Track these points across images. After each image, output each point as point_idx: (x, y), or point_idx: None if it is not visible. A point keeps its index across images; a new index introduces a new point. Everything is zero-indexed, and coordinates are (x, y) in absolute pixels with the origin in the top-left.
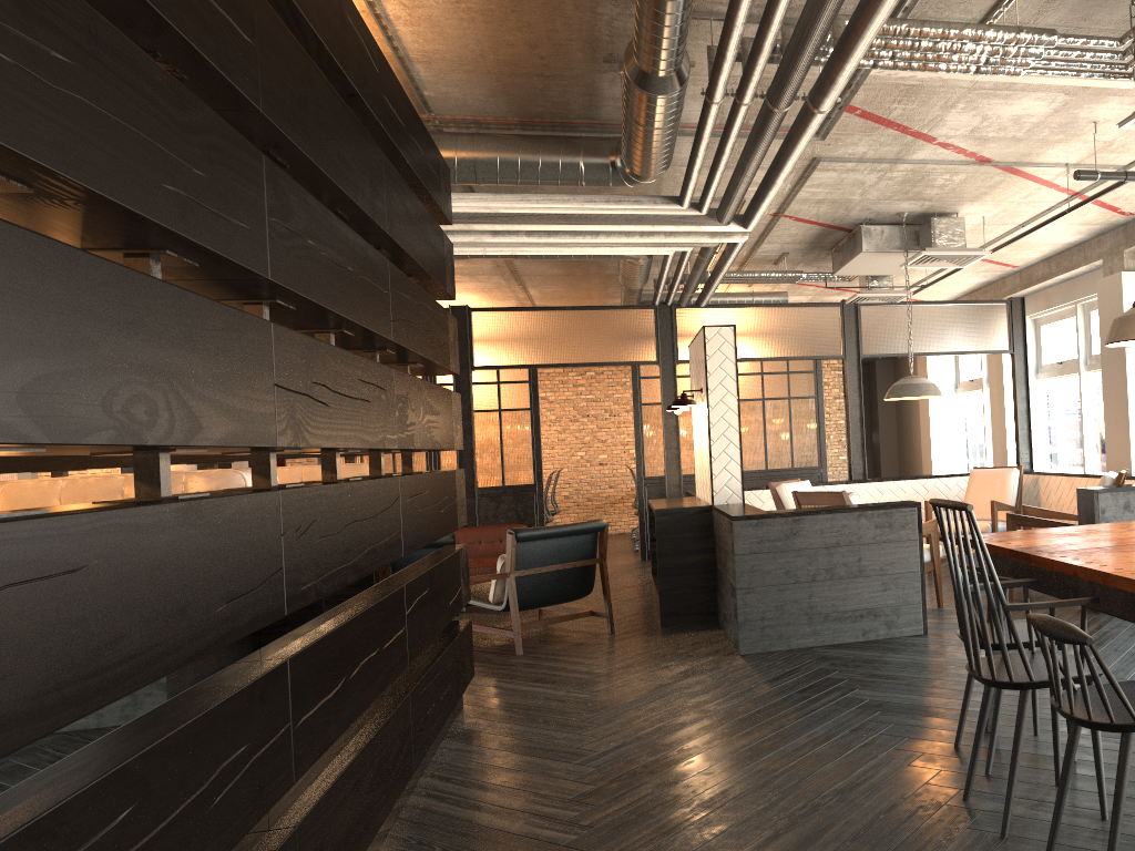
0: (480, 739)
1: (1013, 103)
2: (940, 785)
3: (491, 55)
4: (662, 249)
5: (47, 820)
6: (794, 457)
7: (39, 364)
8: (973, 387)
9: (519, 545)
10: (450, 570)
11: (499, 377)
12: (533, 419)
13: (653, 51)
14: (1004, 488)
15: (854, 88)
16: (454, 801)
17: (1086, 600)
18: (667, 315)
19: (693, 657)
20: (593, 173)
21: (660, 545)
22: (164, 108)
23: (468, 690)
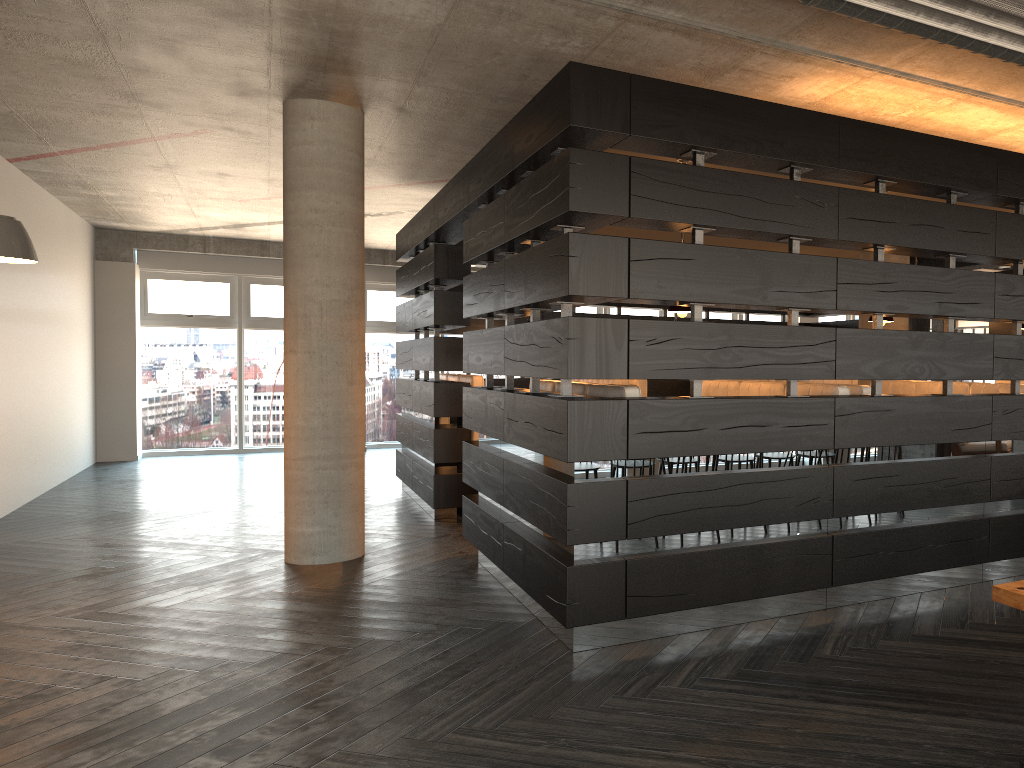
0: None
1: None
2: None
3: None
4: None
5: (874, 466)
6: None
7: (880, 360)
8: None
9: None
10: None
11: None
12: None
13: None
14: None
15: None
16: None
17: None
18: None
19: None
20: None
21: None
22: (936, 278)
23: None
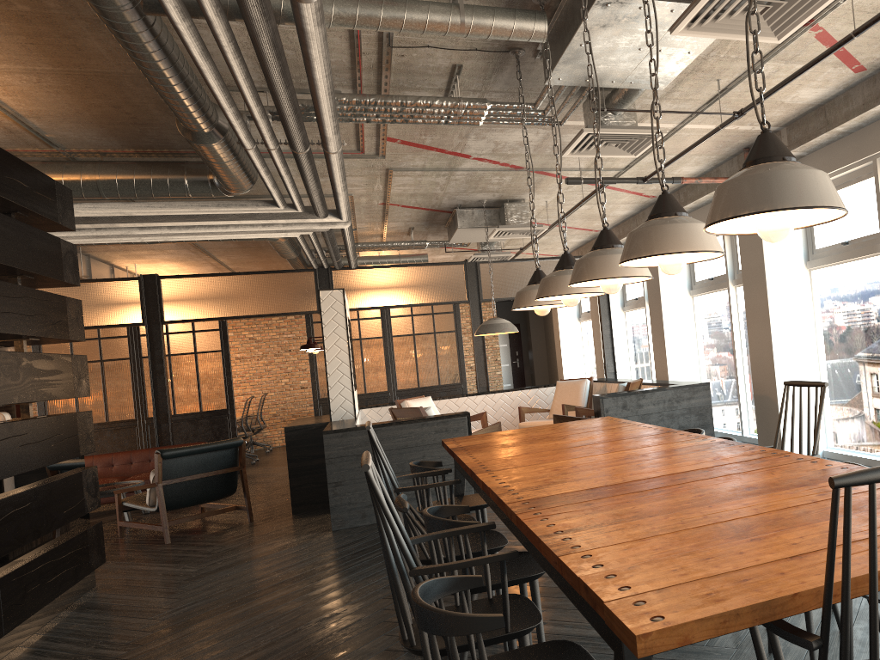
0: (91, 608)
1: (510, 134)
2: (391, 609)
3: (87, 112)
4: (288, 234)
5: None
6: (440, 376)
7: None
8: (589, 316)
9: (166, 461)
10: (66, 486)
11: (194, 327)
12: (224, 358)
13: (184, 119)
14: (578, 393)
15: (384, 127)
16: (41, 653)
17: (451, 481)
18: (325, 275)
19: (297, 535)
20: (196, 188)
21: (289, 453)
22: None
23: (108, 573)
